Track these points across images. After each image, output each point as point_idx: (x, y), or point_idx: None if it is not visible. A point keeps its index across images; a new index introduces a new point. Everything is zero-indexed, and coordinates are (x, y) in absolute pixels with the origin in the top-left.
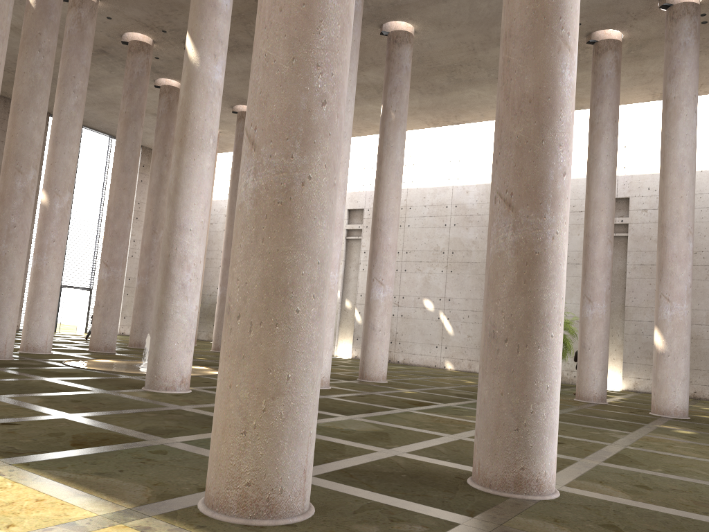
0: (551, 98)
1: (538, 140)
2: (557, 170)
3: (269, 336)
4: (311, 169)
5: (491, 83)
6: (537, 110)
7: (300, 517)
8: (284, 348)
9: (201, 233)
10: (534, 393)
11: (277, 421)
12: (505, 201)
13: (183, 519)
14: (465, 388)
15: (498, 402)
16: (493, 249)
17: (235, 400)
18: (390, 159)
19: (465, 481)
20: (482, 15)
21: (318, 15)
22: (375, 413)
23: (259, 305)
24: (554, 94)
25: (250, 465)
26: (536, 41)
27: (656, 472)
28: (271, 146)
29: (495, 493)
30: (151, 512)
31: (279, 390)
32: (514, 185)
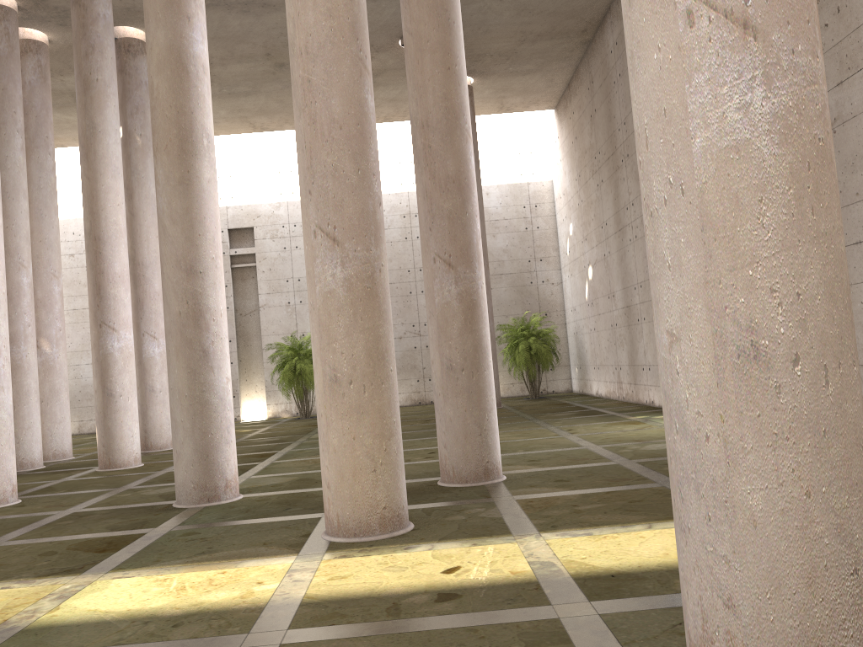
0: (467, 179)
1: (463, 213)
2: (477, 235)
3: (379, 393)
4: (382, 258)
5: (220, 98)
6: (460, 189)
7: (411, 524)
8: (389, 400)
9: (5, 307)
10: (487, 405)
11: (394, 456)
12: (445, 262)
13: (348, 547)
14: (259, 436)
15: (463, 417)
16: (439, 300)
17: (362, 447)
18: (144, 192)
19: (439, 485)
20: (230, 32)
21: (368, 133)
22: (252, 470)
23: (368, 370)
24: (469, 176)
25: (383, 493)
26: (452, 133)
27: (522, 452)
28: (354, 242)
29: (473, 485)
30: (319, 552)
31: (391, 432)
32: (451, 249)
